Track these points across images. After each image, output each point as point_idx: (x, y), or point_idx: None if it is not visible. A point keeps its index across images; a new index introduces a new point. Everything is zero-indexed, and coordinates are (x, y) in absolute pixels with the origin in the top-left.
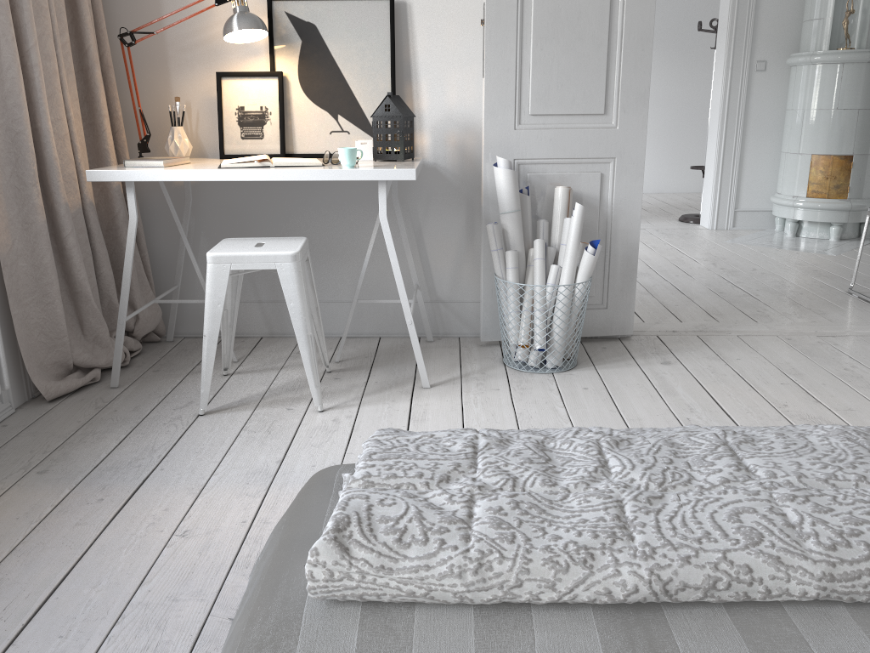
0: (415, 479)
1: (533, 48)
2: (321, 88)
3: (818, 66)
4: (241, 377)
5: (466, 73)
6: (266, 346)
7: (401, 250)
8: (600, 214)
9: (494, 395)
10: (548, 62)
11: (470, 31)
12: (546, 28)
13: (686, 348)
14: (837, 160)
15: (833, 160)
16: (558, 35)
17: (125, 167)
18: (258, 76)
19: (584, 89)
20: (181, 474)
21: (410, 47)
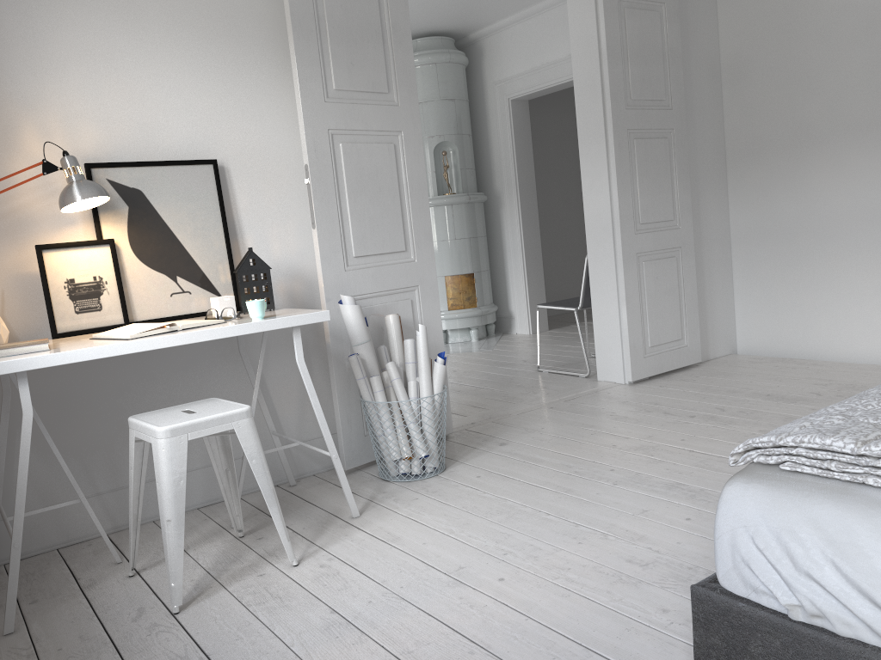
0: (875, 432)
1: (349, 200)
2: (156, 252)
3: (434, 208)
4: (154, 571)
5: (286, 226)
6: (128, 539)
7: (247, 401)
8: (415, 334)
9: (422, 503)
10: (361, 211)
11: (284, 189)
12: (356, 184)
13: (498, 431)
14: (464, 278)
15: (461, 278)
16: (365, 189)
17: (3, 357)
18: (88, 245)
19: (389, 232)
20: (256, 659)
21: (233, 206)
